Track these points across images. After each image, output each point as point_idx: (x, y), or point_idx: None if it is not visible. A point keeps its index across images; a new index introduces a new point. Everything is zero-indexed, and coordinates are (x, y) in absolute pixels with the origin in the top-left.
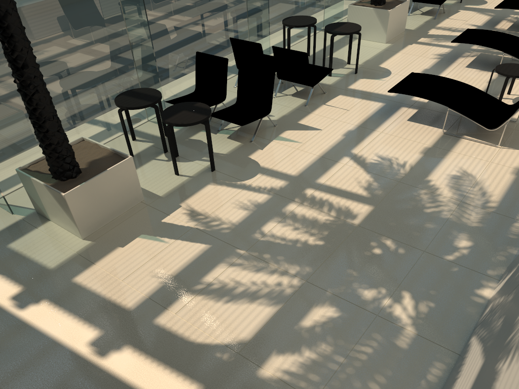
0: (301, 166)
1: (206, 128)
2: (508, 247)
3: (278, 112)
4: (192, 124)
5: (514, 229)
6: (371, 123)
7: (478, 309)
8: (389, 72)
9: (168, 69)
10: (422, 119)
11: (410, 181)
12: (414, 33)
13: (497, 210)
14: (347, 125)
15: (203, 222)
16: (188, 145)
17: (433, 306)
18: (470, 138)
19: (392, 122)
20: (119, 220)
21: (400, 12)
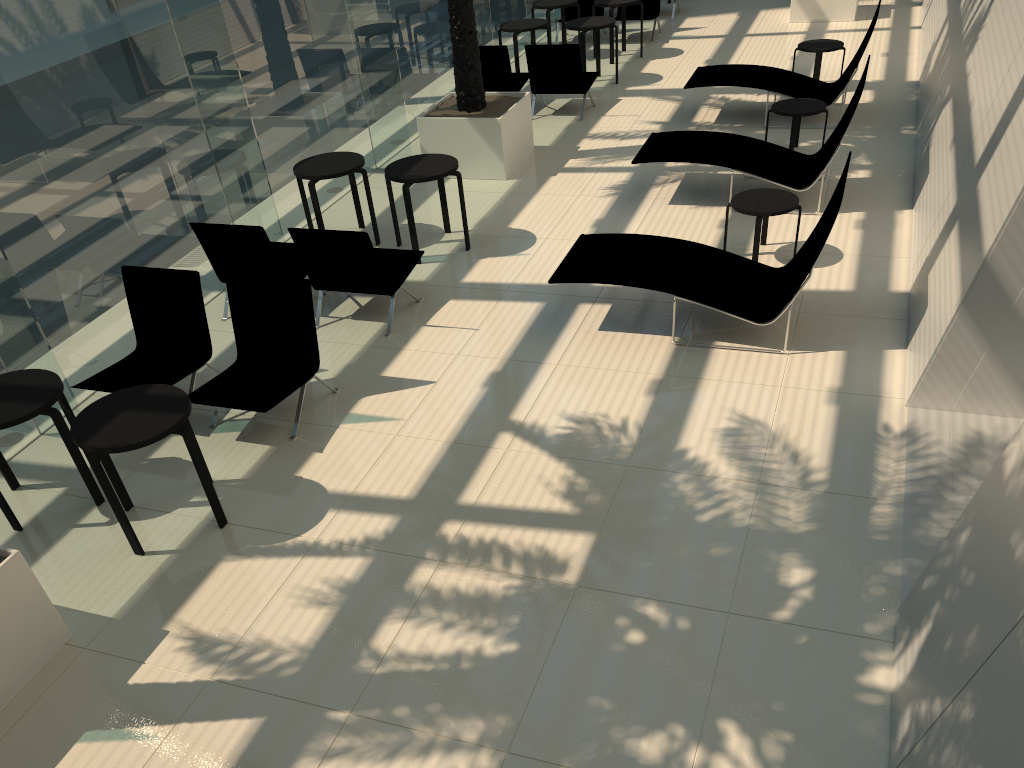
0: (416, 473)
1: (187, 442)
2: (881, 563)
3: (334, 360)
4: (153, 440)
5: (877, 521)
6: (532, 349)
7: (879, 721)
8: (532, 236)
9: (64, 313)
10: (626, 322)
11: (648, 460)
12: (554, 152)
13: (832, 487)
14: (485, 363)
15: (231, 660)
16: (150, 474)
17: (791, 739)
18: (728, 345)
19: (571, 339)
20: (19, 706)
21: (518, 119)
